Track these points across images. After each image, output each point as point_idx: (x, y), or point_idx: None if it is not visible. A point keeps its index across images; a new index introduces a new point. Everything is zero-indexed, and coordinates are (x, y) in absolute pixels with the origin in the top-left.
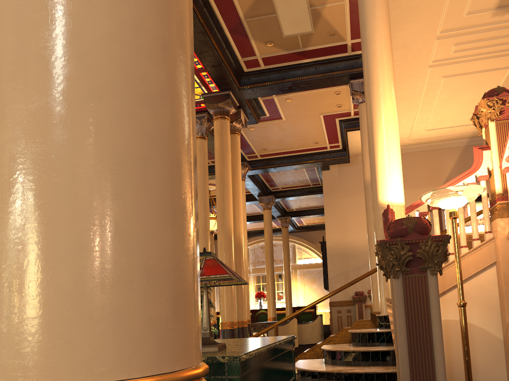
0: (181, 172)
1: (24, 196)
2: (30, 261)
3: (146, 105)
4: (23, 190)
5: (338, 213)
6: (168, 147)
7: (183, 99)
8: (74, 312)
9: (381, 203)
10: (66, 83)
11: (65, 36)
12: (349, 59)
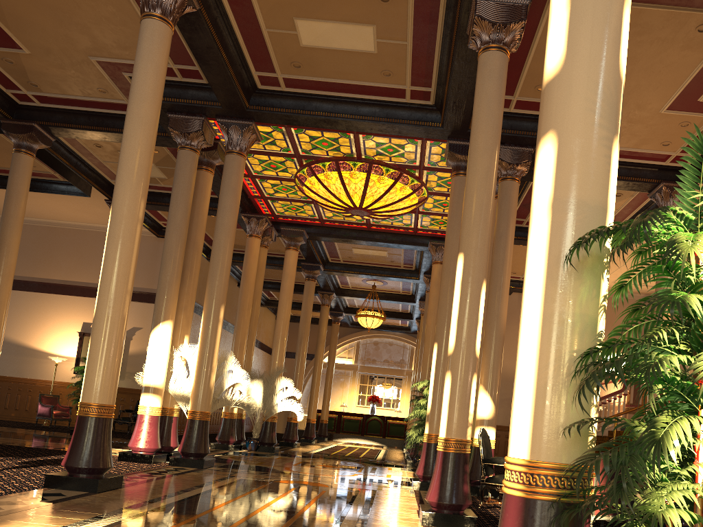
0: None
1: None
2: None
3: None
4: None
5: (511, 339)
6: None
7: None
8: None
9: None
10: None
11: None
12: None
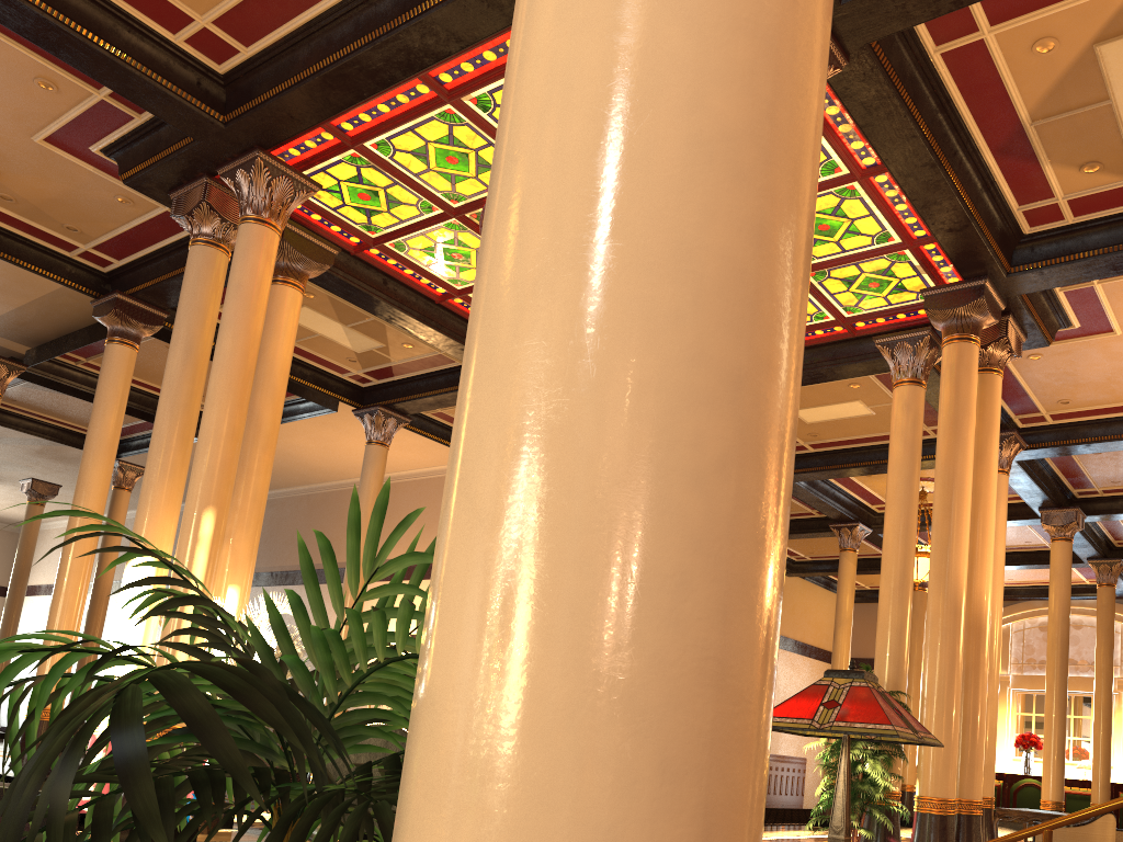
0: (744, 592)
1: (503, 634)
2: (498, 732)
3: (693, 486)
4: (502, 625)
5: None
6: (725, 552)
7: (764, 462)
8: (546, 821)
9: None
10: (577, 462)
11: (584, 390)
12: None
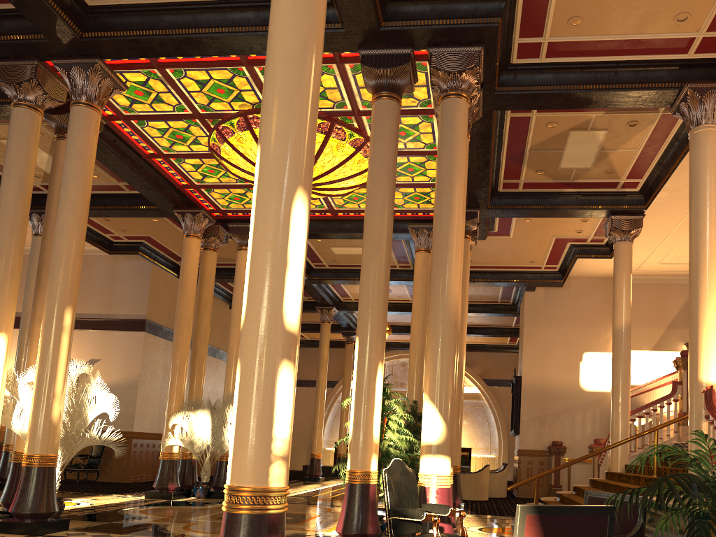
0: None
1: None
2: None
3: None
4: None
5: (539, 344)
6: None
7: None
8: None
9: (700, 381)
10: None
11: None
12: (615, 195)
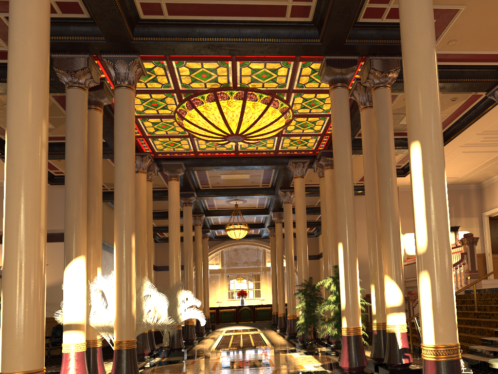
0: None
1: None
2: None
3: None
4: None
5: None
6: None
7: None
8: None
9: None
10: None
11: None
12: None
